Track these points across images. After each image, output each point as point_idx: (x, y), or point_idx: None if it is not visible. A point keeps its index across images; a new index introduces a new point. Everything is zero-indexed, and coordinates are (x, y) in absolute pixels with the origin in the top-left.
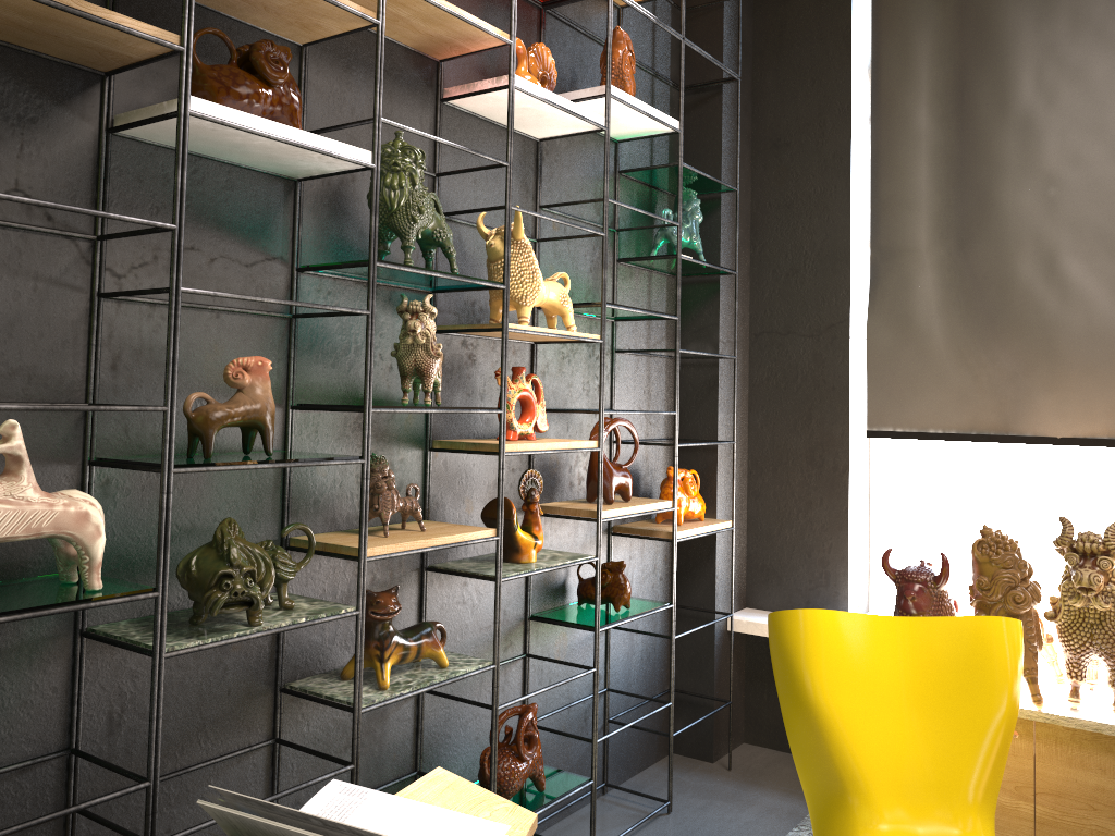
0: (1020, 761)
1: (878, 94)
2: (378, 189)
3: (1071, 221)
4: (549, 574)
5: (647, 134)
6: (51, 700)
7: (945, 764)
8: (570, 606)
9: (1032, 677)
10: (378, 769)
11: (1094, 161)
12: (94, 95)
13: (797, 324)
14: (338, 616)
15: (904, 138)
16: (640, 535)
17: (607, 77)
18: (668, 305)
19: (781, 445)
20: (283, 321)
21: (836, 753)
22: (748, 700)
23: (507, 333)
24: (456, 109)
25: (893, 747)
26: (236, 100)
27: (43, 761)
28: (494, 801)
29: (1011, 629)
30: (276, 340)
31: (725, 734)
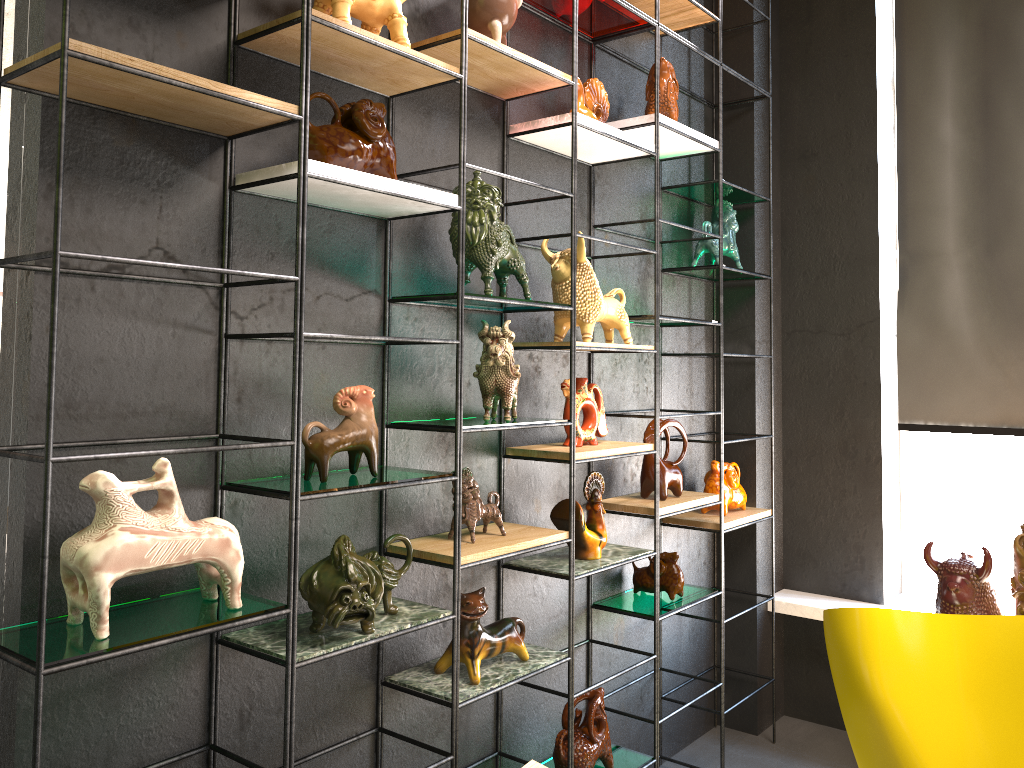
0: None
1: (903, 106)
2: (464, 229)
3: None
4: None
5: (688, 153)
6: (193, 701)
7: (1003, 758)
8: (626, 594)
9: None
10: (464, 751)
11: None
12: (218, 157)
13: (828, 323)
14: (437, 621)
15: (929, 148)
16: (688, 525)
17: (655, 107)
18: (706, 308)
19: (814, 437)
20: (378, 348)
21: (897, 746)
22: (787, 675)
23: (575, 351)
24: (520, 142)
25: (951, 740)
26: (343, 157)
27: (187, 756)
28: None
29: None
30: (372, 365)
31: (767, 707)
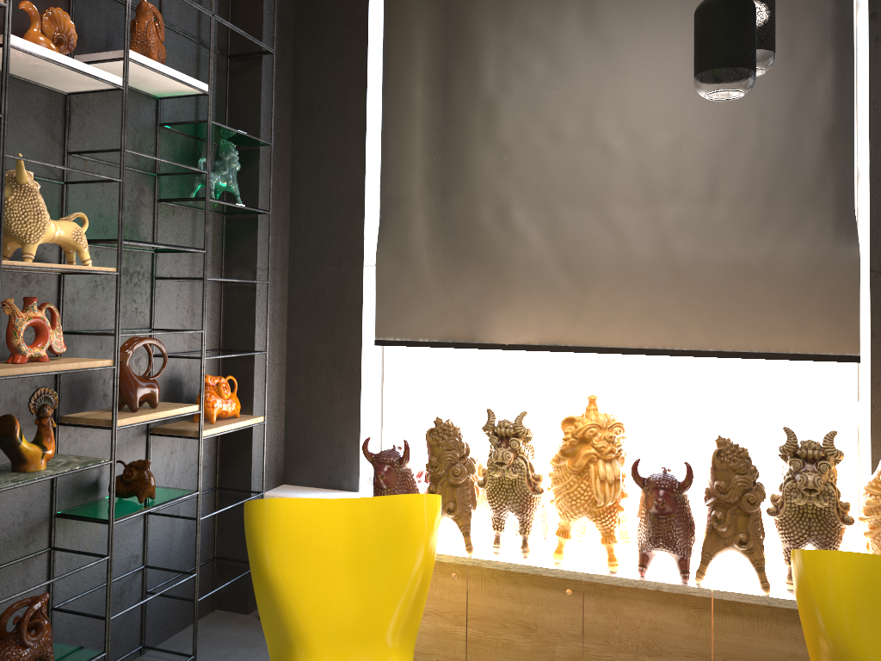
0: (458, 596)
1: (387, 73)
2: None
3: (518, 181)
4: (79, 474)
5: (182, 94)
6: None
7: (372, 614)
8: (101, 501)
9: (466, 531)
10: None
11: (533, 137)
12: None
13: (325, 255)
14: None
15: (405, 110)
16: (174, 434)
17: (125, 43)
18: (214, 238)
19: (312, 352)
20: None
21: (286, 615)
22: None
23: (1, 269)
24: None
25: (333, 605)
26: None
27: None
28: None
29: (428, 503)
30: None
31: None
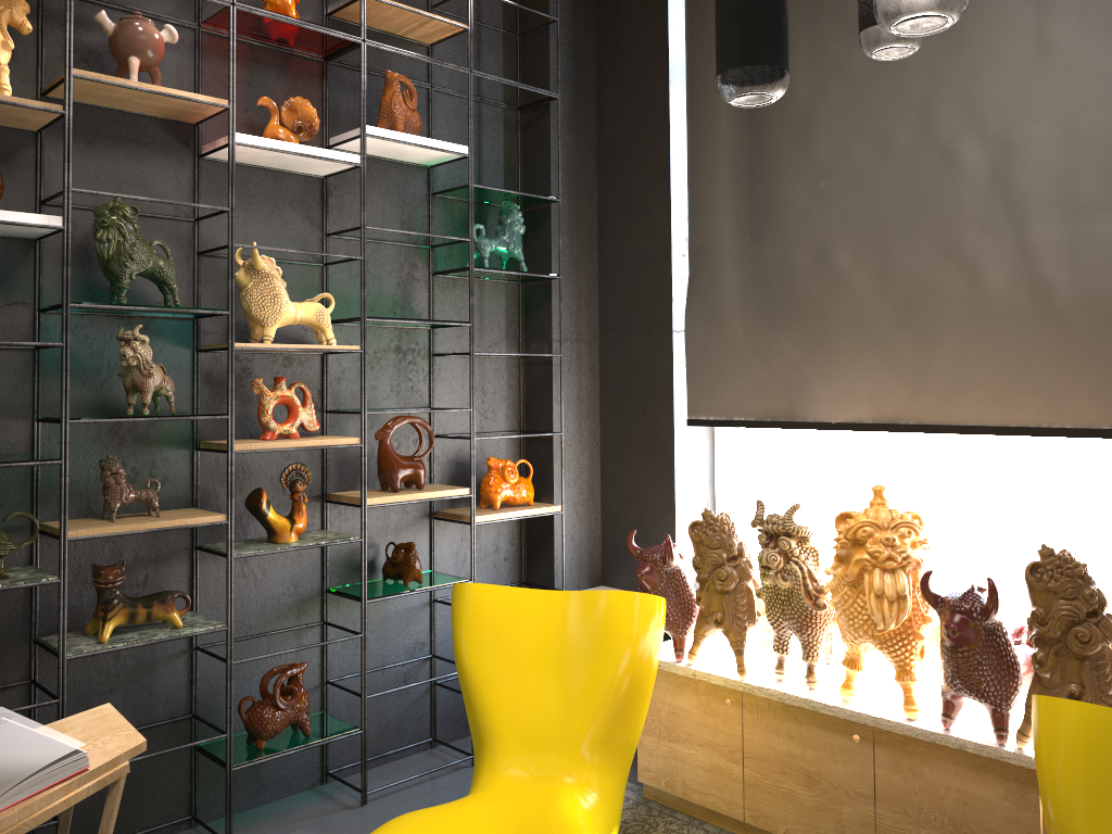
0: (733, 727)
1: (690, 98)
2: (69, 246)
3: (838, 212)
4: (352, 553)
5: (447, 159)
6: None
7: (566, 720)
8: (374, 581)
9: (737, 649)
10: (148, 709)
11: (856, 153)
12: None
13: (634, 321)
14: (36, 584)
15: (710, 140)
16: (453, 518)
17: (360, 120)
18: (507, 309)
19: (624, 434)
20: (27, 352)
21: (477, 708)
22: None
23: (233, 351)
24: (219, 161)
25: (527, 704)
26: None
27: None
28: (124, 729)
29: (635, 602)
30: (20, 367)
31: None
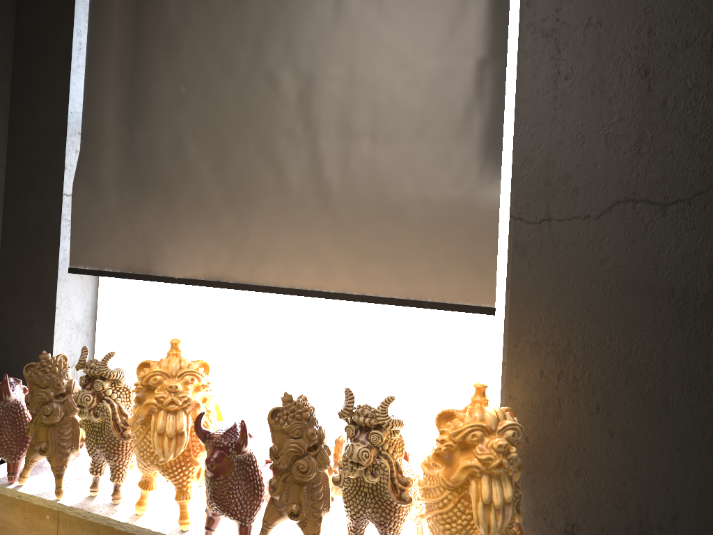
0: None
1: (92, 5)
2: None
3: (193, 113)
4: None
5: None
6: None
7: None
8: None
9: (57, 474)
10: None
11: (209, 69)
12: None
13: (33, 183)
14: None
15: (104, 42)
16: None
17: None
18: None
19: (18, 277)
20: None
21: None
22: None
23: None
24: None
25: None
26: None
27: None
28: None
29: None
30: None
31: None
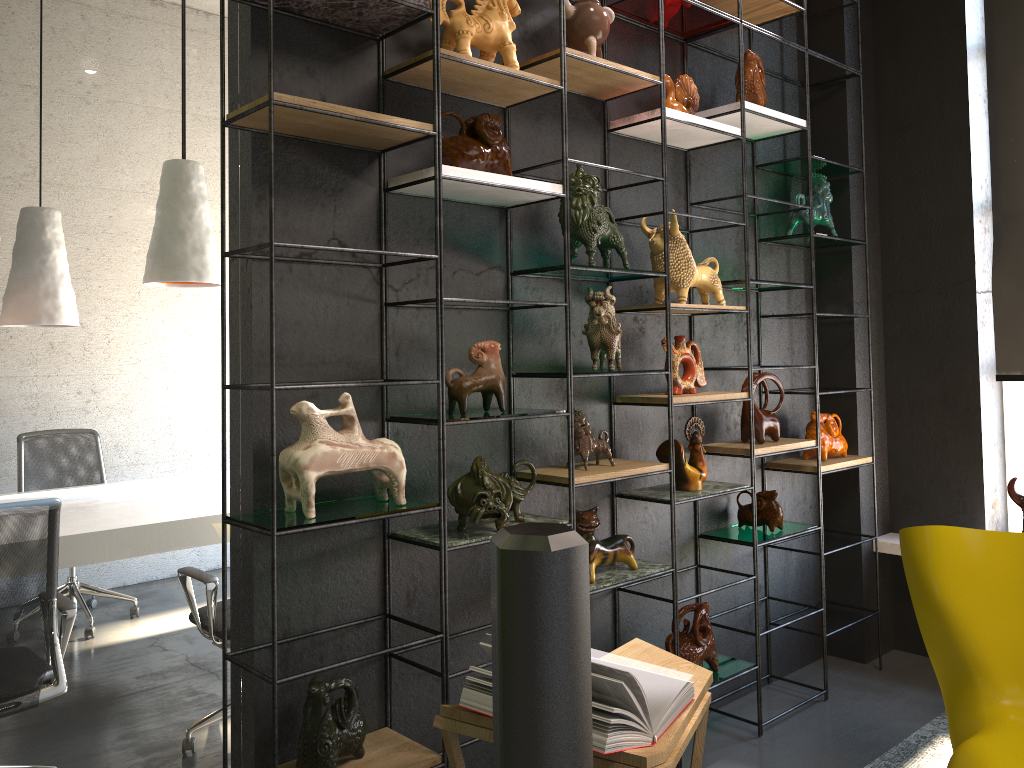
0: None
1: (993, 73)
2: (568, 212)
3: None
4: (713, 501)
5: (778, 133)
6: (372, 580)
7: None
8: (731, 528)
9: None
10: None
11: None
12: (374, 167)
13: (926, 284)
14: None
15: (1019, 112)
16: (789, 469)
17: (740, 95)
18: (805, 274)
19: (916, 390)
20: (503, 313)
21: (961, 643)
22: (896, 612)
23: (670, 311)
24: (620, 136)
25: (1012, 639)
26: (468, 161)
27: (370, 621)
28: (679, 662)
29: None
30: (499, 327)
31: (876, 640)
